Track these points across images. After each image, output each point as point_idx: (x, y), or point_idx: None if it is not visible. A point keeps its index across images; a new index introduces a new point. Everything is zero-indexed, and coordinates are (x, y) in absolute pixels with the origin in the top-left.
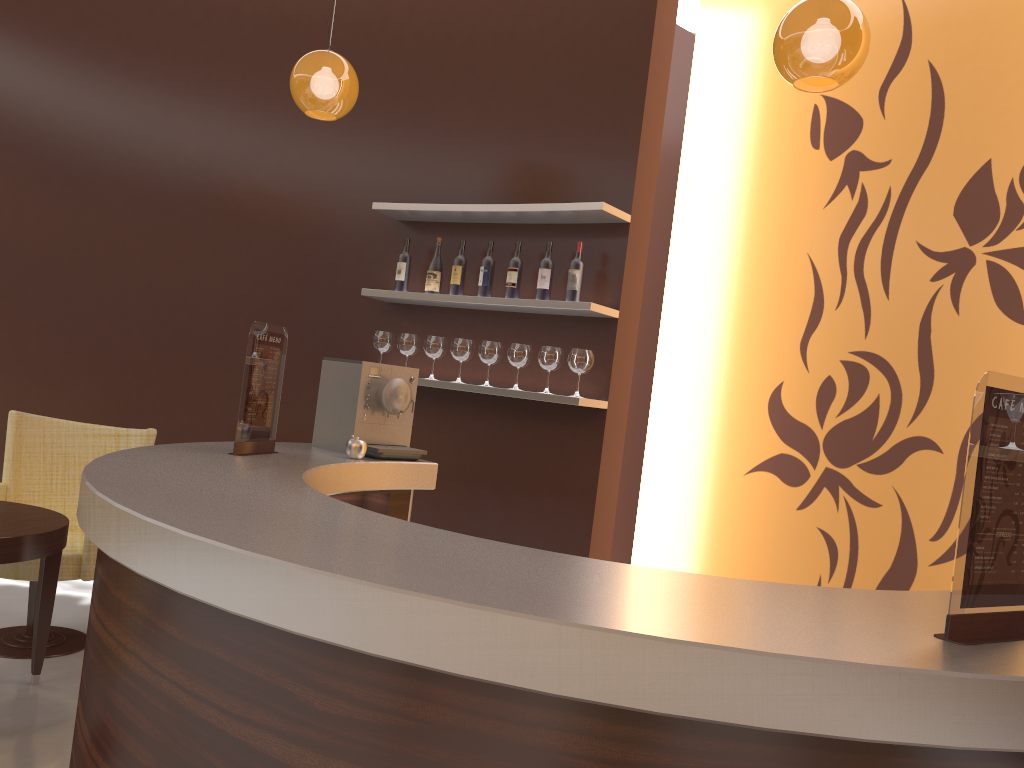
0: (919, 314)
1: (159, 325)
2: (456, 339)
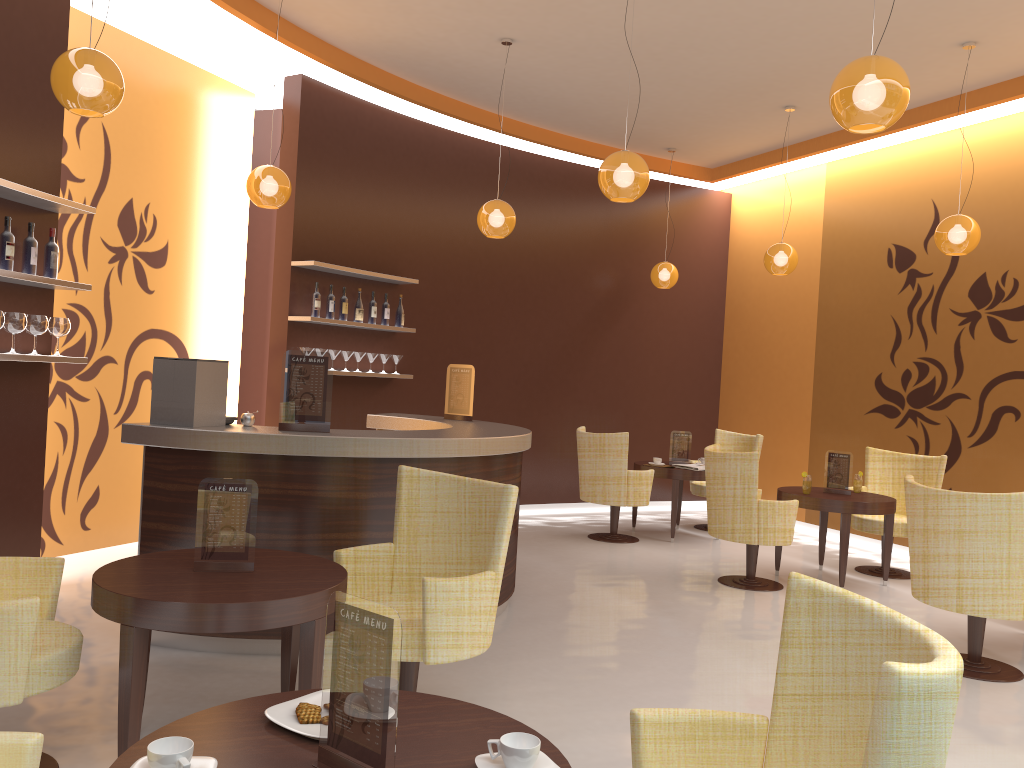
0: (104, 282)
1: None
2: None
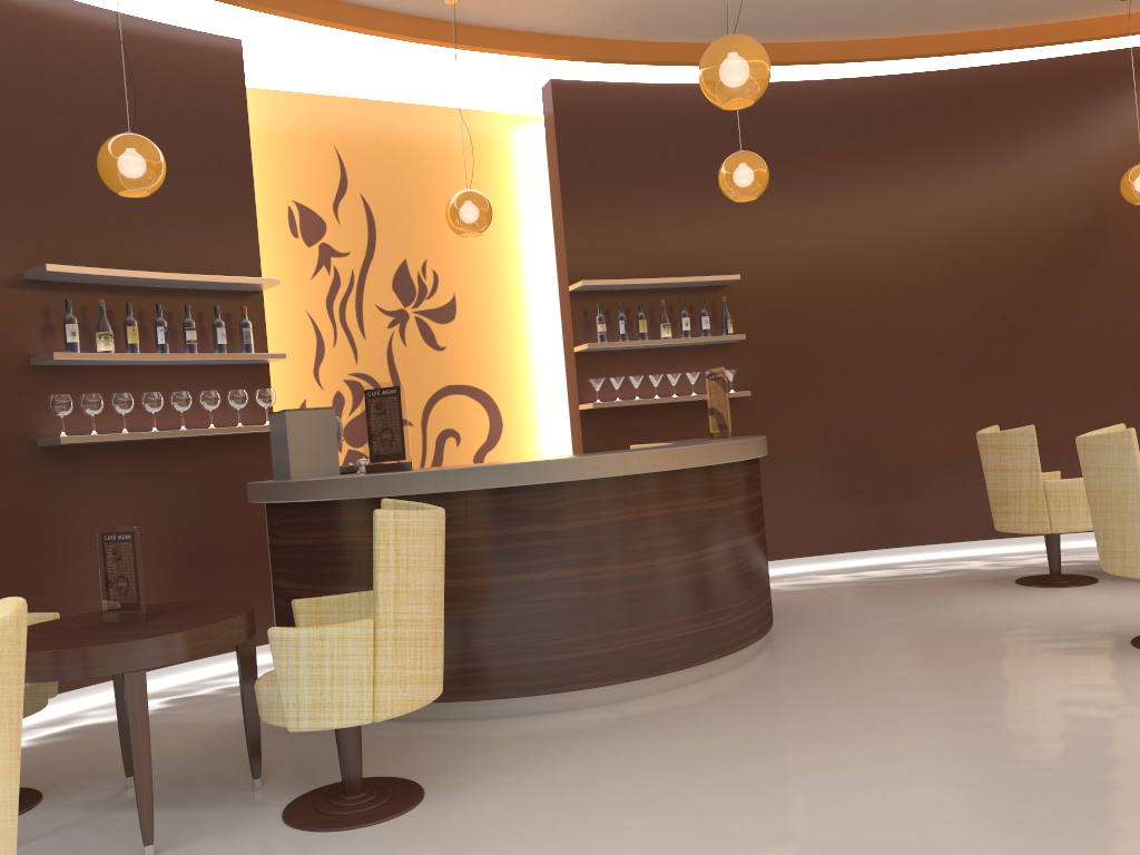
0: (385, 348)
1: None
2: (155, 393)
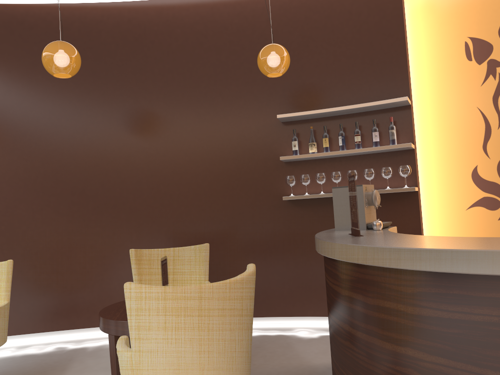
0: None
1: (161, 194)
2: (334, 172)
